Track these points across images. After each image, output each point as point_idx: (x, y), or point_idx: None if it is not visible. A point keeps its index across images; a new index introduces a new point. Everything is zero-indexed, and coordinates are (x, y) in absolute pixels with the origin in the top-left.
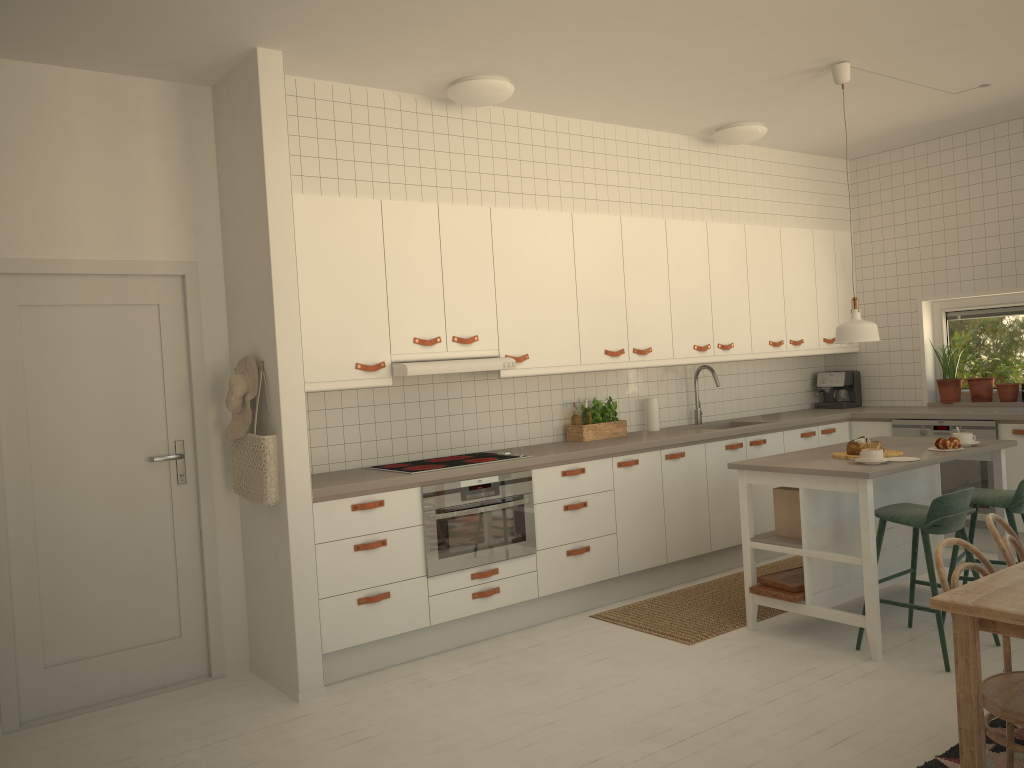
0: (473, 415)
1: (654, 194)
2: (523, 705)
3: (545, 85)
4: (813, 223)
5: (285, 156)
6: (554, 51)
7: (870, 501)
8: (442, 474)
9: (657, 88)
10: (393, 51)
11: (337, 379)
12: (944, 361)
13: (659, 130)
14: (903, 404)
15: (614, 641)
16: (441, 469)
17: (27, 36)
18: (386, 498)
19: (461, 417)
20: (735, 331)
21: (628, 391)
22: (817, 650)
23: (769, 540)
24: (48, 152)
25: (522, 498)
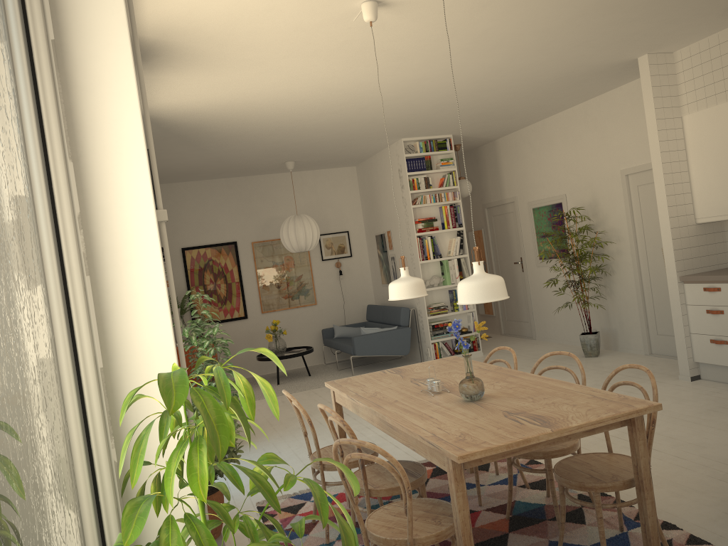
0: None
1: None
2: (674, 411)
3: None
4: None
5: (652, 108)
6: None
7: None
8: None
9: None
10: (666, 35)
11: (721, 214)
12: None
13: None
14: None
15: None
16: None
17: (600, 85)
18: (722, 287)
19: None
20: None
21: None
22: None
23: None
24: (636, 119)
25: None
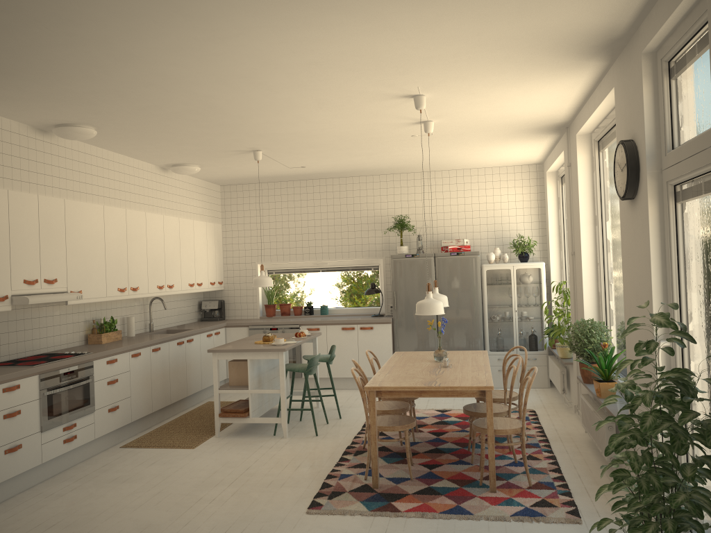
0: (38, 329)
1: (141, 197)
2: (133, 489)
3: (111, 134)
4: (206, 218)
5: None
6: (136, 123)
7: (284, 362)
8: (51, 366)
9: (167, 145)
10: (47, 107)
11: None
12: (269, 295)
13: (144, 161)
14: (247, 317)
15: (150, 455)
16: (48, 363)
17: None
18: (21, 383)
19: (31, 331)
20: (175, 277)
21: (117, 312)
22: (257, 439)
23: (229, 388)
24: None
25: (89, 378)
